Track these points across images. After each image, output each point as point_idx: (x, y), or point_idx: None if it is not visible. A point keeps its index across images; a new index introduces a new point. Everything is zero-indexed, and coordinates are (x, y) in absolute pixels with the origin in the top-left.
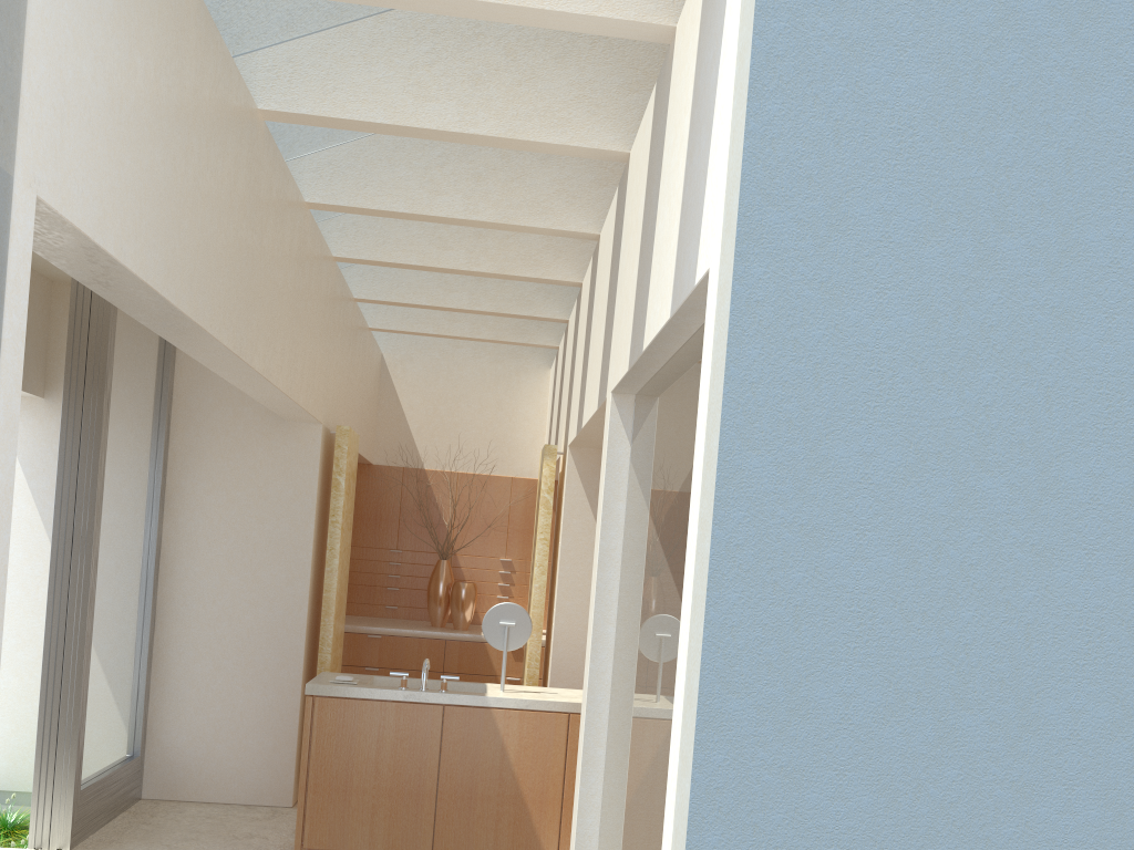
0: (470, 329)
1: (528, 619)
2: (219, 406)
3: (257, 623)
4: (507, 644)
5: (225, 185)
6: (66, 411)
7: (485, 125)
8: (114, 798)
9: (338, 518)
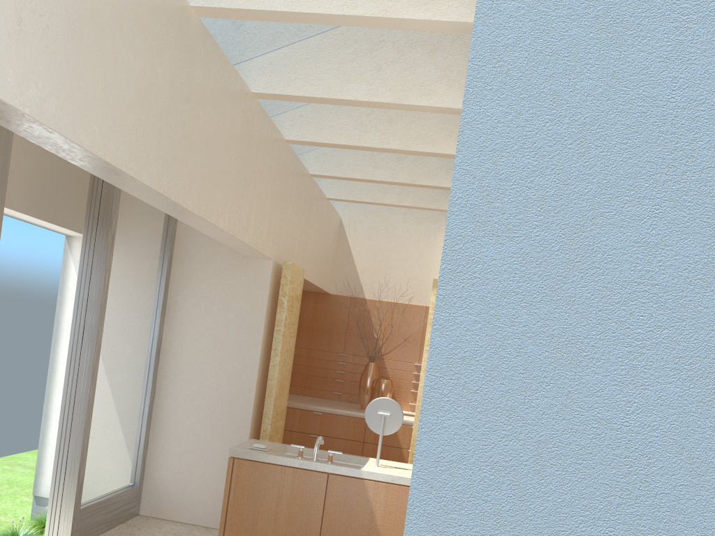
0: (396, 198)
1: (400, 411)
2: (204, 246)
3: (220, 399)
4: (383, 430)
5: (145, 56)
6: (85, 243)
7: (363, 7)
8: (113, 514)
9: (280, 328)
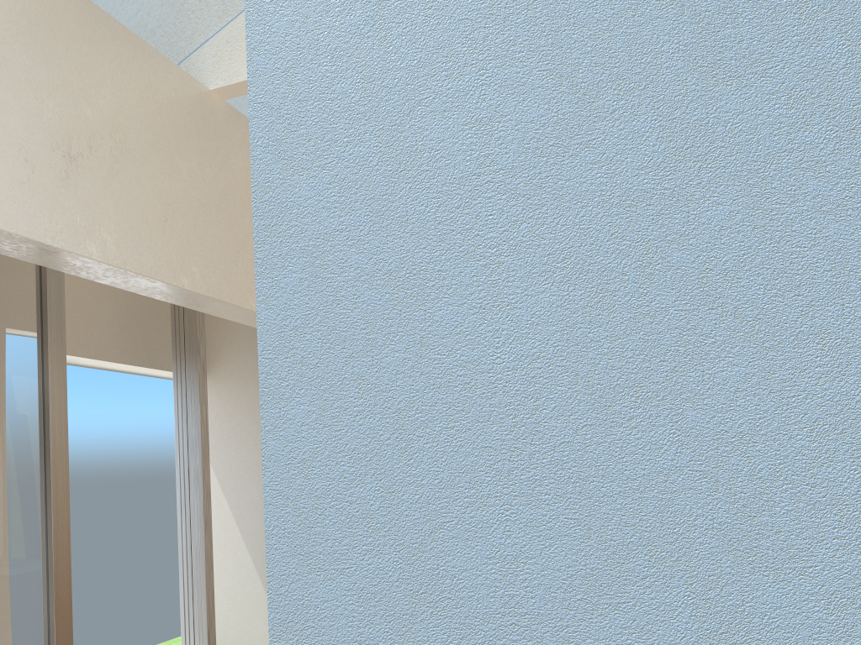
0: None
1: None
2: None
3: None
4: None
5: (159, 152)
6: (176, 379)
7: None
8: None
9: None
